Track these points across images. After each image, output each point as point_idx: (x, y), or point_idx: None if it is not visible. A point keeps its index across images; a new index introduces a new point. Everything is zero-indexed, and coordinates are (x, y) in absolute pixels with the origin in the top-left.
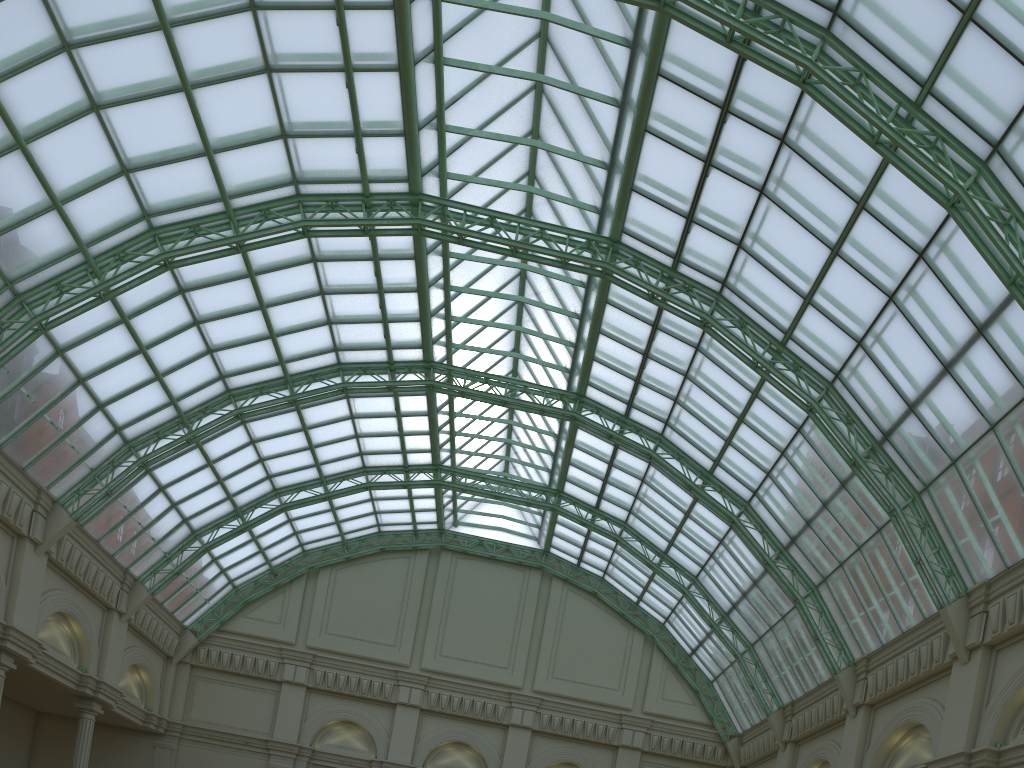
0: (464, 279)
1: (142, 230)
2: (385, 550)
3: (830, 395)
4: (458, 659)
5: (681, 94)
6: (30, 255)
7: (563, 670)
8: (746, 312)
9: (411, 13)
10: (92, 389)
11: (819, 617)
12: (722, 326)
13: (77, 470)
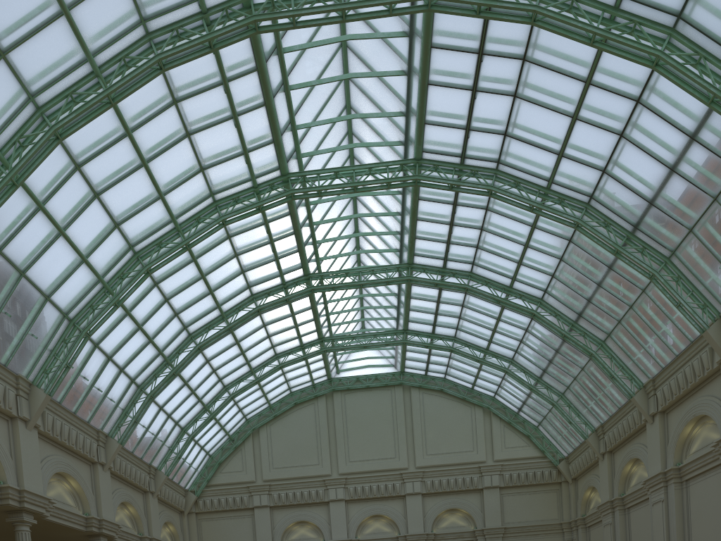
0: (320, 215)
1: (130, 256)
2: (297, 403)
3: (589, 211)
4: (361, 461)
5: (449, 54)
6: (74, 294)
7: (433, 448)
8: (518, 175)
9: (267, 68)
10: (116, 361)
11: (610, 362)
12: (503, 190)
13: (115, 413)
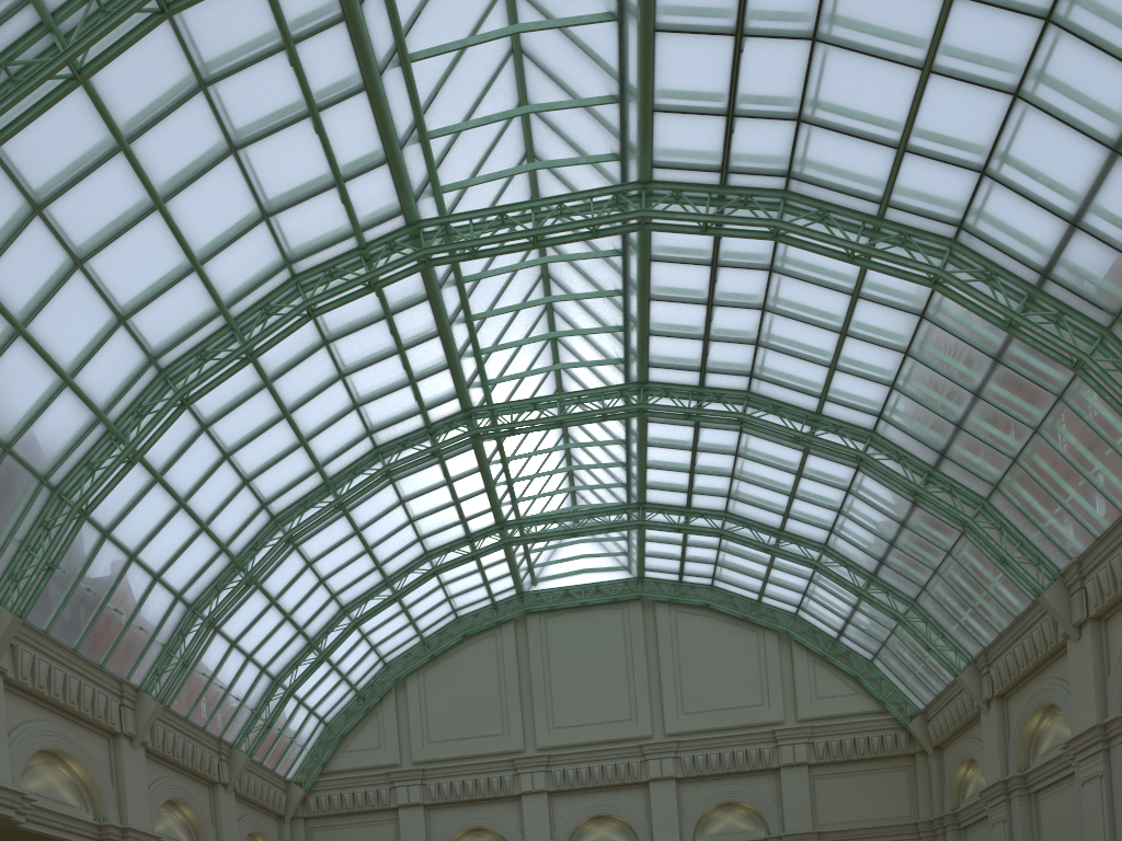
0: (484, 303)
1: (152, 376)
2: (468, 635)
3: (956, 255)
4: (574, 726)
5: None
6: (56, 443)
7: (693, 702)
8: (824, 198)
9: (364, 16)
10: (145, 562)
11: (999, 535)
12: (799, 226)
13: (150, 650)
